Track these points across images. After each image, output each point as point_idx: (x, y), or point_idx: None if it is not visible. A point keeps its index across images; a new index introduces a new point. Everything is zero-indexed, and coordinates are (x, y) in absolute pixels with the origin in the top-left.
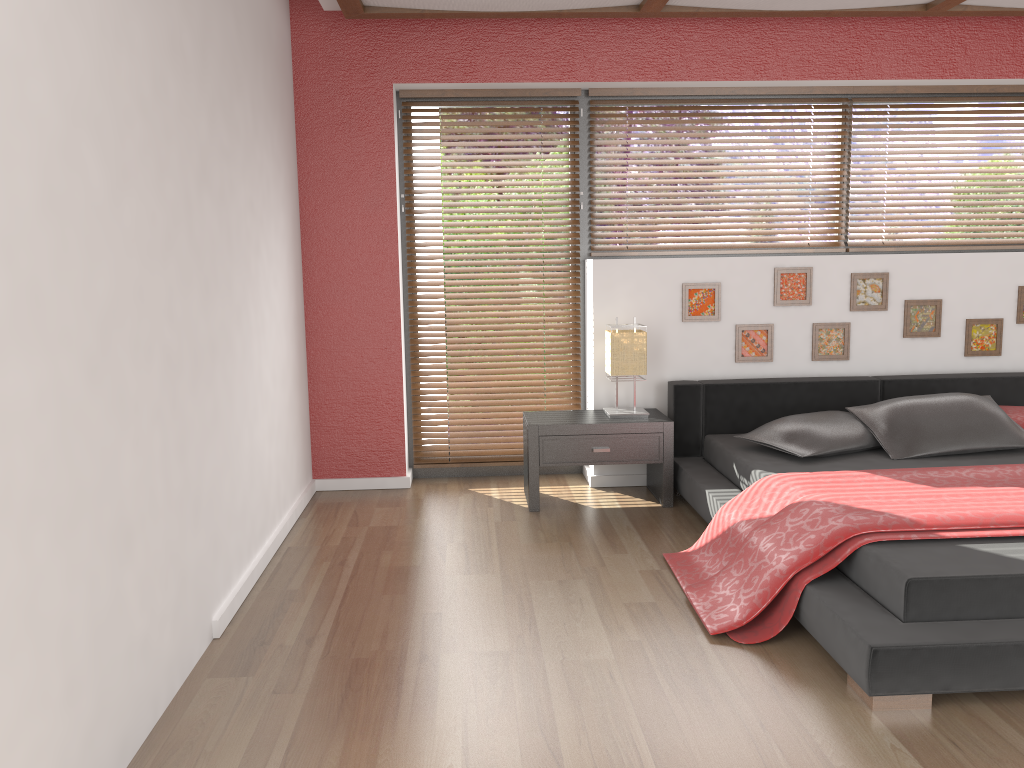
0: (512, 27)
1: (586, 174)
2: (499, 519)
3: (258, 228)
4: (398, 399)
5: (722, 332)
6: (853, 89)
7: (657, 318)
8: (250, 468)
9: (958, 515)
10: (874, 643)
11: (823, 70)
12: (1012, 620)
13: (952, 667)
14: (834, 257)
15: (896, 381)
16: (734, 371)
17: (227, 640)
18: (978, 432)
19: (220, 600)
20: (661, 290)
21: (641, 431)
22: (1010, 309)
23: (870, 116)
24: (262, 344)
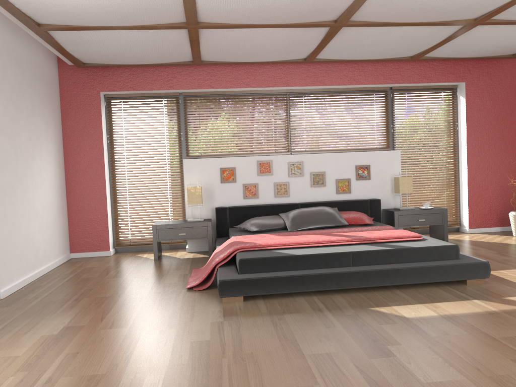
0: (148, 69)
1: (183, 126)
2: (139, 263)
3: (34, 148)
4: (106, 218)
5: (237, 187)
6: (288, 90)
7: (210, 182)
8: (26, 240)
9: (277, 242)
10: (221, 279)
11: (273, 83)
12: (276, 272)
13: (247, 286)
14: (280, 156)
15: (305, 204)
16: (243, 202)
17: (6, 299)
18: (323, 220)
19: (5, 285)
20: (211, 170)
21: (198, 226)
22: (353, 174)
23: (297, 100)
24: (35, 193)
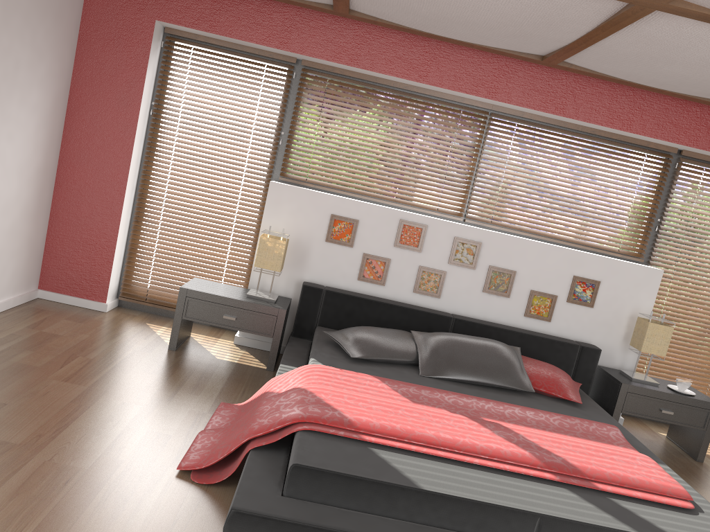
0: (251, 1)
1: (289, 120)
2: (139, 349)
3: None
4: (112, 247)
5: (353, 256)
6: (493, 106)
7: (308, 234)
8: None
9: (388, 426)
10: (237, 506)
11: (469, 87)
12: (364, 514)
13: None
14: (445, 222)
15: (464, 321)
16: (355, 286)
17: None
18: (490, 371)
19: None
20: (315, 215)
21: (261, 311)
22: (564, 290)
23: (503, 129)
24: None
